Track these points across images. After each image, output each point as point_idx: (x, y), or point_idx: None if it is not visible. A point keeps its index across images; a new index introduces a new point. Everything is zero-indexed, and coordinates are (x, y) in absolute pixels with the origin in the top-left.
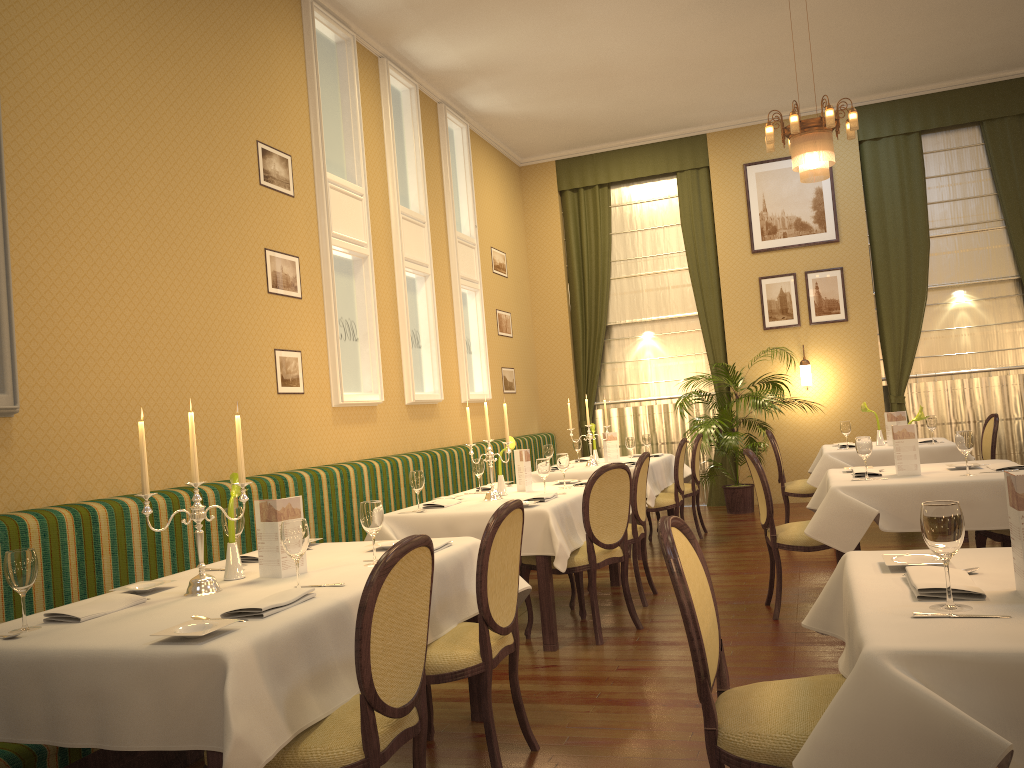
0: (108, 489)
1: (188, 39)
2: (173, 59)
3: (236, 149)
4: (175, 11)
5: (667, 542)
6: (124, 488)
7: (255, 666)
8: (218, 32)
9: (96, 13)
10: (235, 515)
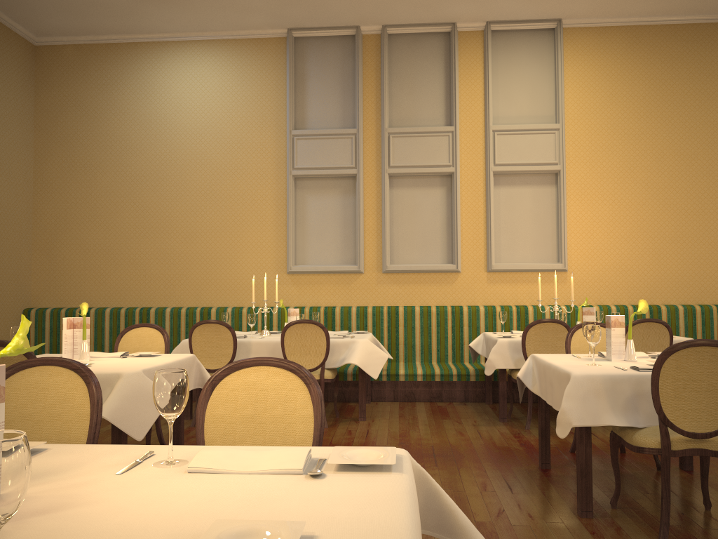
0: (611, 301)
1: (679, 90)
2: (666, 104)
3: (713, 134)
4: (670, 80)
5: (572, 328)
6: (620, 302)
7: (506, 346)
8: (703, 76)
9: (618, 103)
10: (597, 313)
